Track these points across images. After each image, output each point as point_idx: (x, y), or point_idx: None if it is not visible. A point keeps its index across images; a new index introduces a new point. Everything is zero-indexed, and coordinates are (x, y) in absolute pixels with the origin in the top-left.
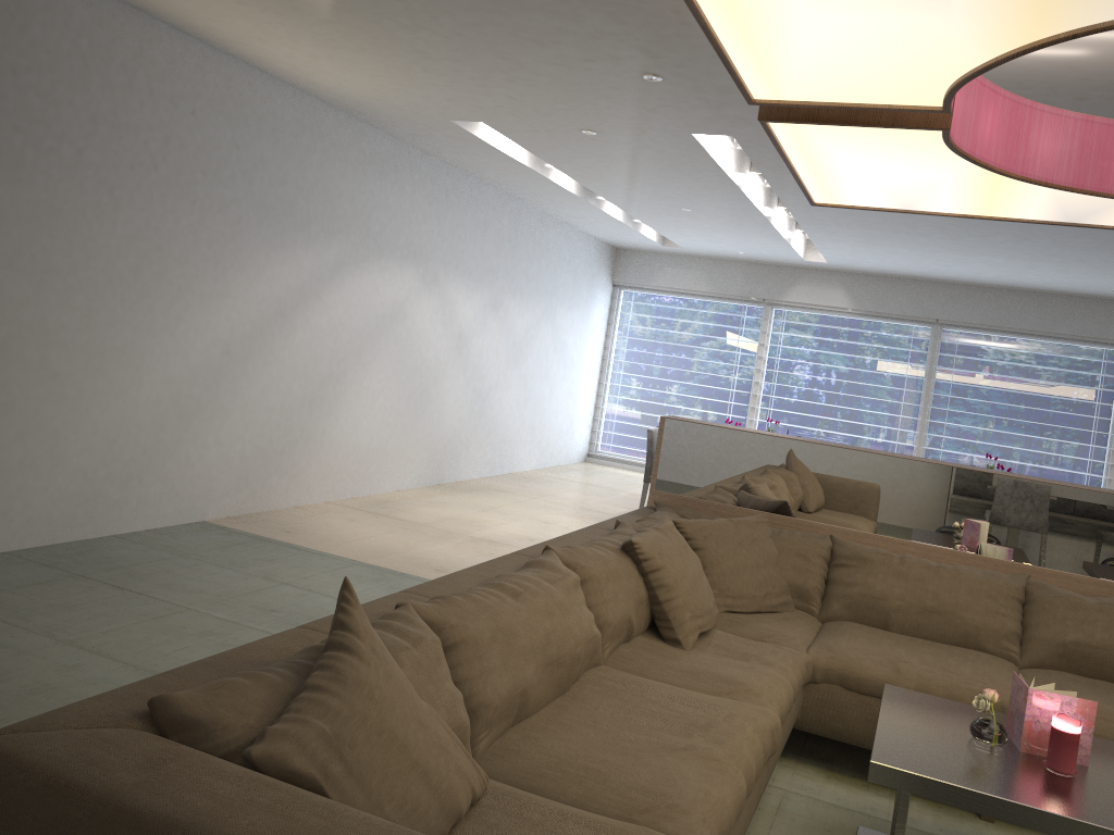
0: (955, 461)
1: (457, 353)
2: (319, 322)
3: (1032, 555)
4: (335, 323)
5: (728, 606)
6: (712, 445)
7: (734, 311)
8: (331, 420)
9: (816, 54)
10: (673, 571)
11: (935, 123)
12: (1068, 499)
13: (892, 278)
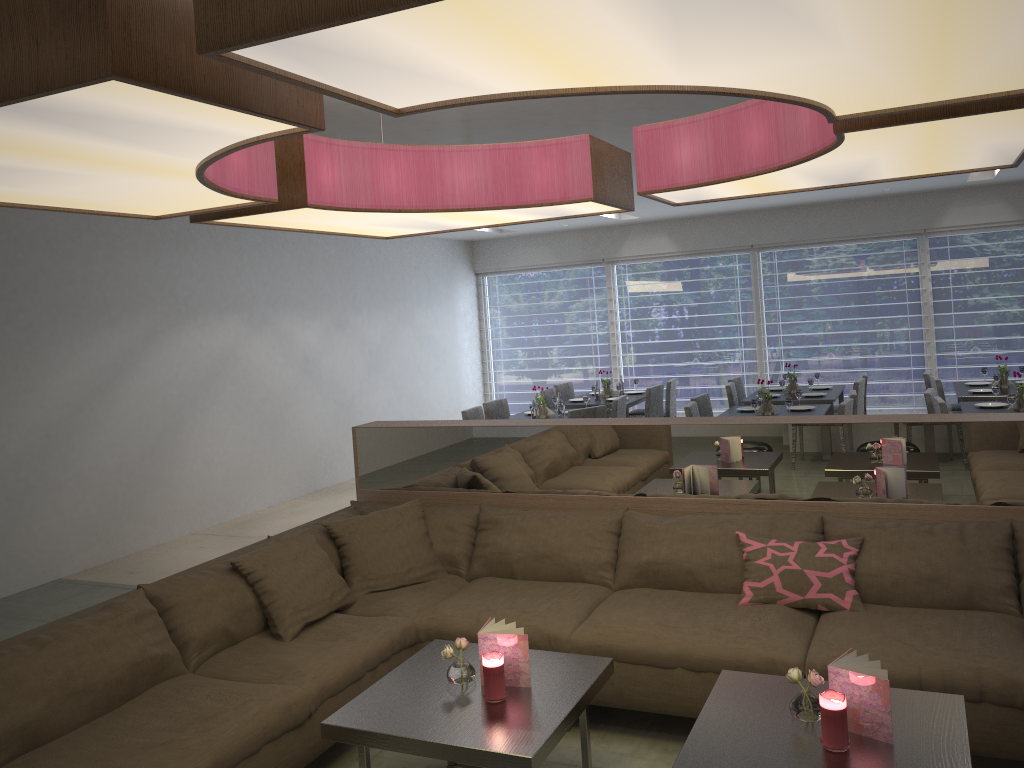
0: (795, 367)
1: (307, 376)
2: (142, 386)
3: (639, 488)
4: (160, 383)
5: (371, 587)
6: (393, 443)
7: (582, 274)
8: (178, 464)
9: (110, 199)
10: (278, 577)
11: (298, 203)
12: (656, 436)
13: (706, 217)
